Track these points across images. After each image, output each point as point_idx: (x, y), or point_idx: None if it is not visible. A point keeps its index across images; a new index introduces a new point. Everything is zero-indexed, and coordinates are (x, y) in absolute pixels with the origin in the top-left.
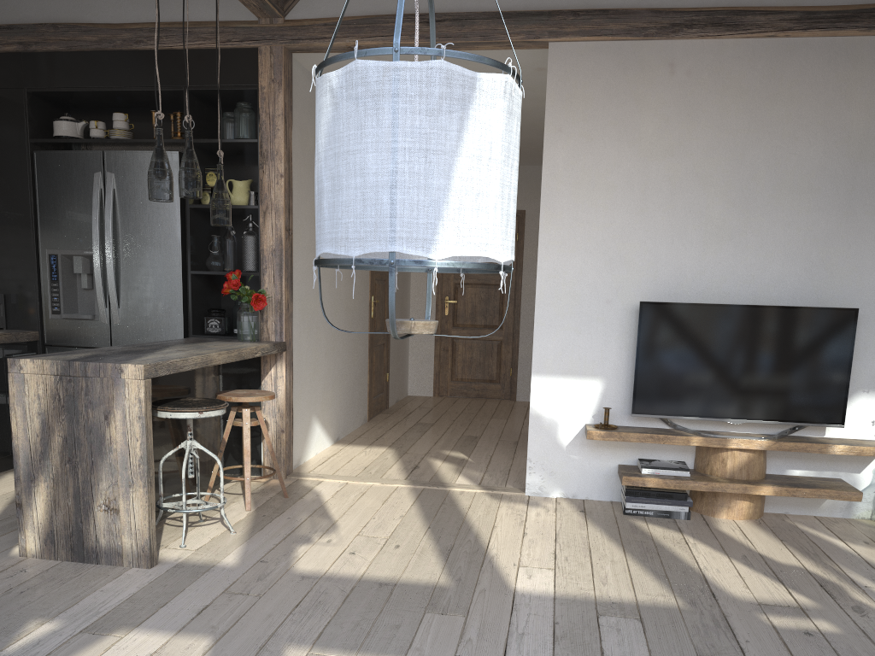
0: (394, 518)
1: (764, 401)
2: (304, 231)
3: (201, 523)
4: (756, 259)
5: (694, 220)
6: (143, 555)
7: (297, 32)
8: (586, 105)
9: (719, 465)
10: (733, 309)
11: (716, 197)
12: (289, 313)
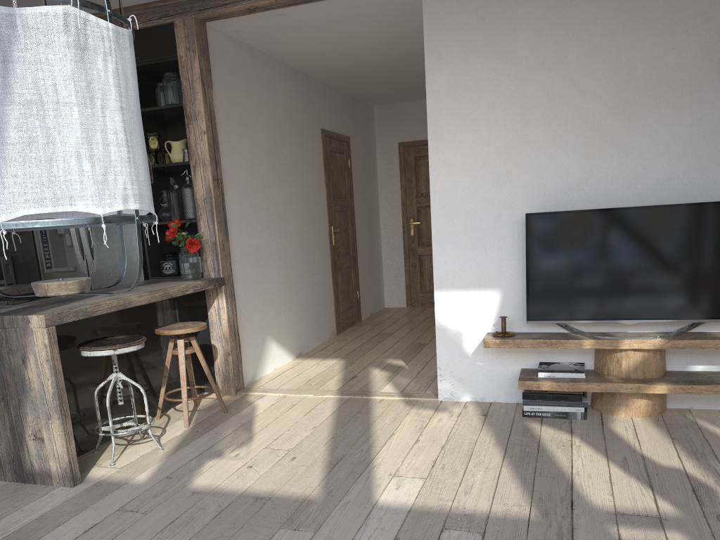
0: (306, 430)
1: (657, 301)
2: (240, 178)
3: (141, 441)
4: (641, 160)
5: (575, 129)
6: (66, 476)
7: (203, 2)
8: (461, 30)
9: (615, 366)
10: (618, 212)
11: (595, 103)
12: (225, 252)
